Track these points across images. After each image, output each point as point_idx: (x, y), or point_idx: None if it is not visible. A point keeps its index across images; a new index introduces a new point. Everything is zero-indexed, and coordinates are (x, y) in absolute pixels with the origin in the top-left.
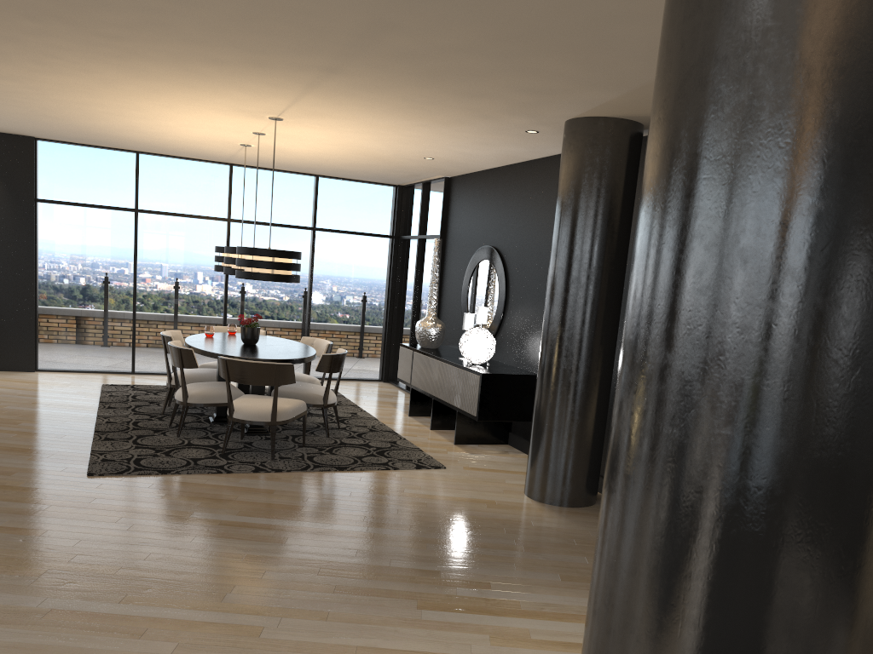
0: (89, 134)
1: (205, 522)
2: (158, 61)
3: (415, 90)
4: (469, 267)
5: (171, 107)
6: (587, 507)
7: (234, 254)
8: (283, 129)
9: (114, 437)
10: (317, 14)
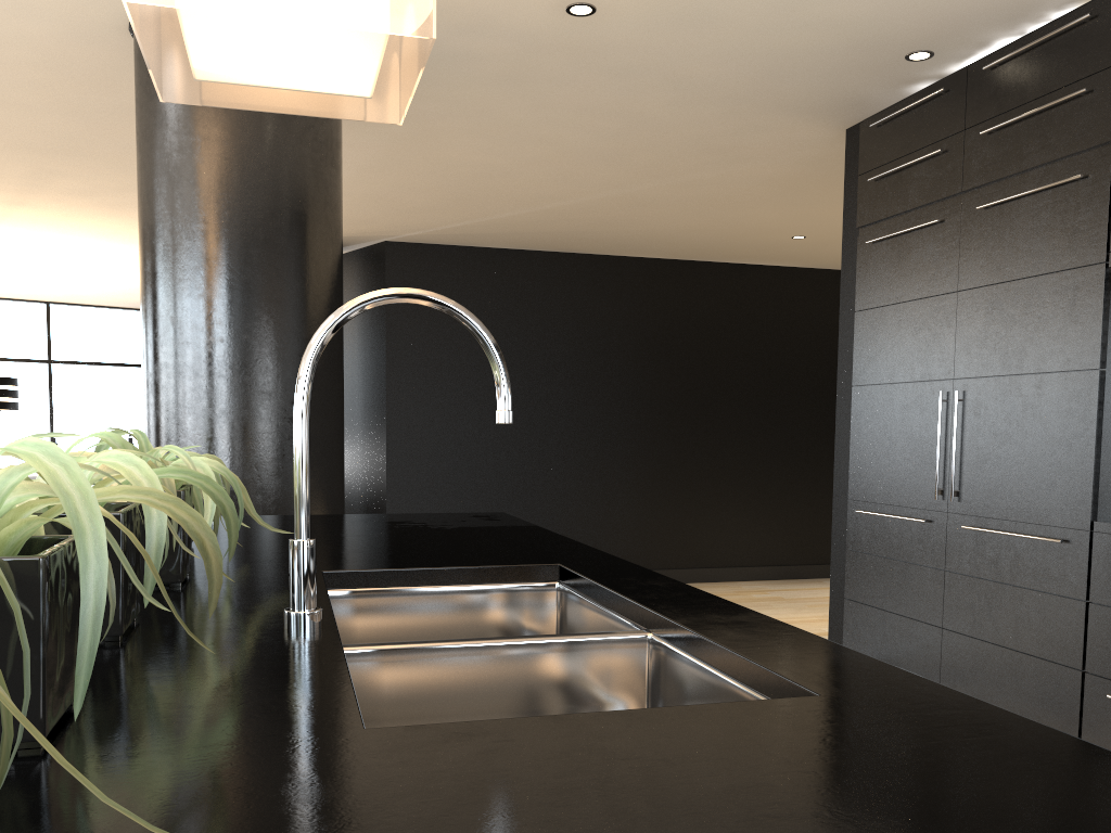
0: None
1: None
2: None
3: (107, 219)
4: None
5: None
6: None
7: None
8: None
9: None
10: None
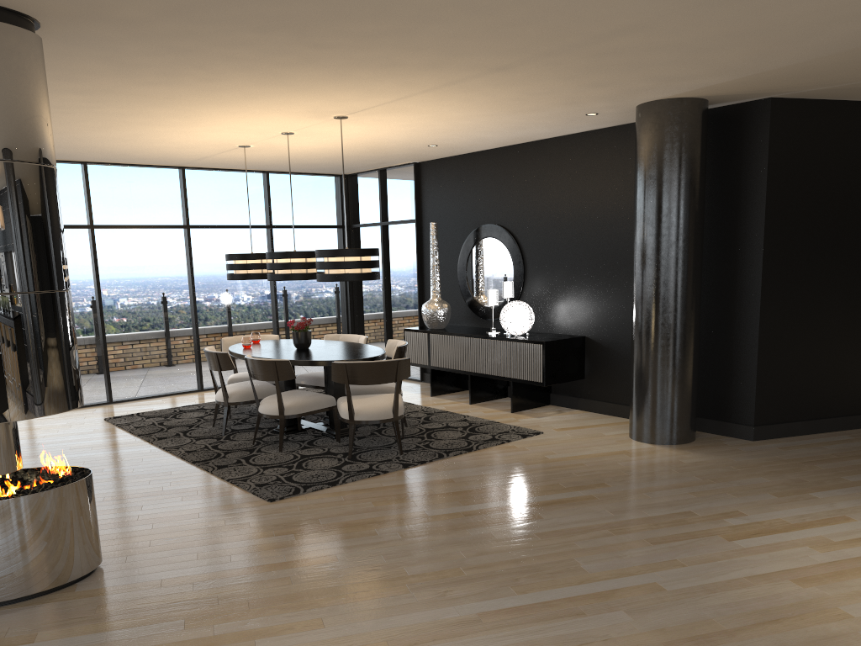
0: (56, 148)
1: (449, 517)
2: (322, 67)
3: (550, 83)
4: (465, 247)
5: (235, 112)
6: (696, 441)
7: (280, 259)
8: (324, 127)
9: (222, 463)
10: (594, 19)
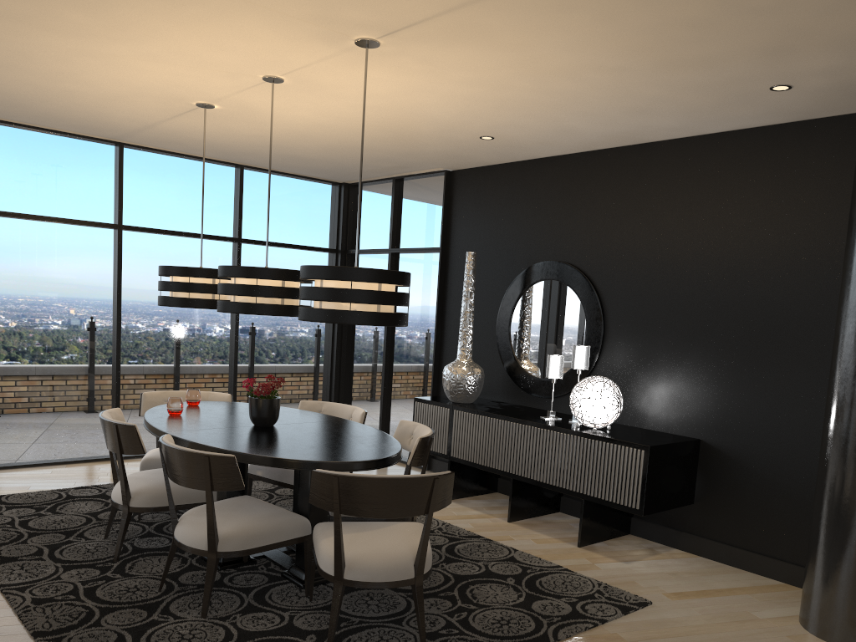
0: None
1: None
2: None
3: None
4: (511, 290)
5: (179, 4)
6: None
7: (240, 278)
8: (334, 72)
9: None
10: None
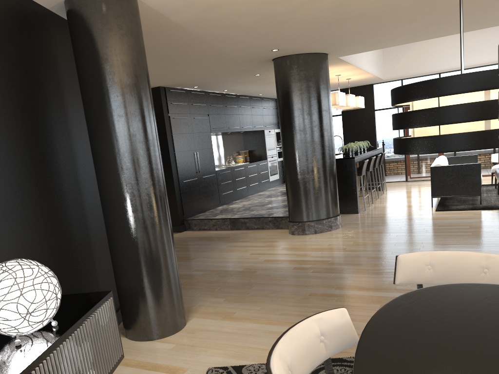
0: None
1: None
2: None
3: None
4: None
5: None
6: None
7: None
8: None
9: None
10: (371, 3)
